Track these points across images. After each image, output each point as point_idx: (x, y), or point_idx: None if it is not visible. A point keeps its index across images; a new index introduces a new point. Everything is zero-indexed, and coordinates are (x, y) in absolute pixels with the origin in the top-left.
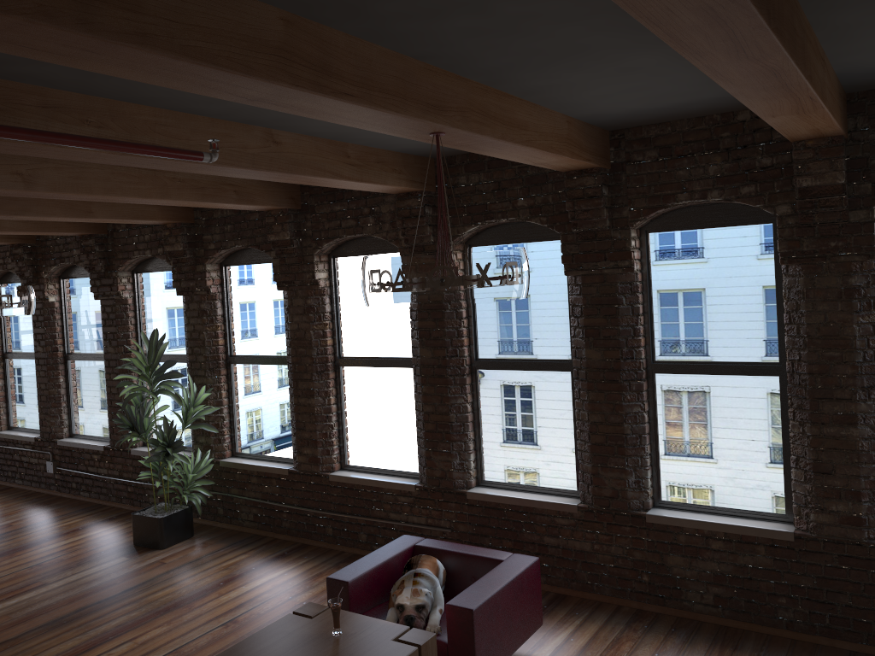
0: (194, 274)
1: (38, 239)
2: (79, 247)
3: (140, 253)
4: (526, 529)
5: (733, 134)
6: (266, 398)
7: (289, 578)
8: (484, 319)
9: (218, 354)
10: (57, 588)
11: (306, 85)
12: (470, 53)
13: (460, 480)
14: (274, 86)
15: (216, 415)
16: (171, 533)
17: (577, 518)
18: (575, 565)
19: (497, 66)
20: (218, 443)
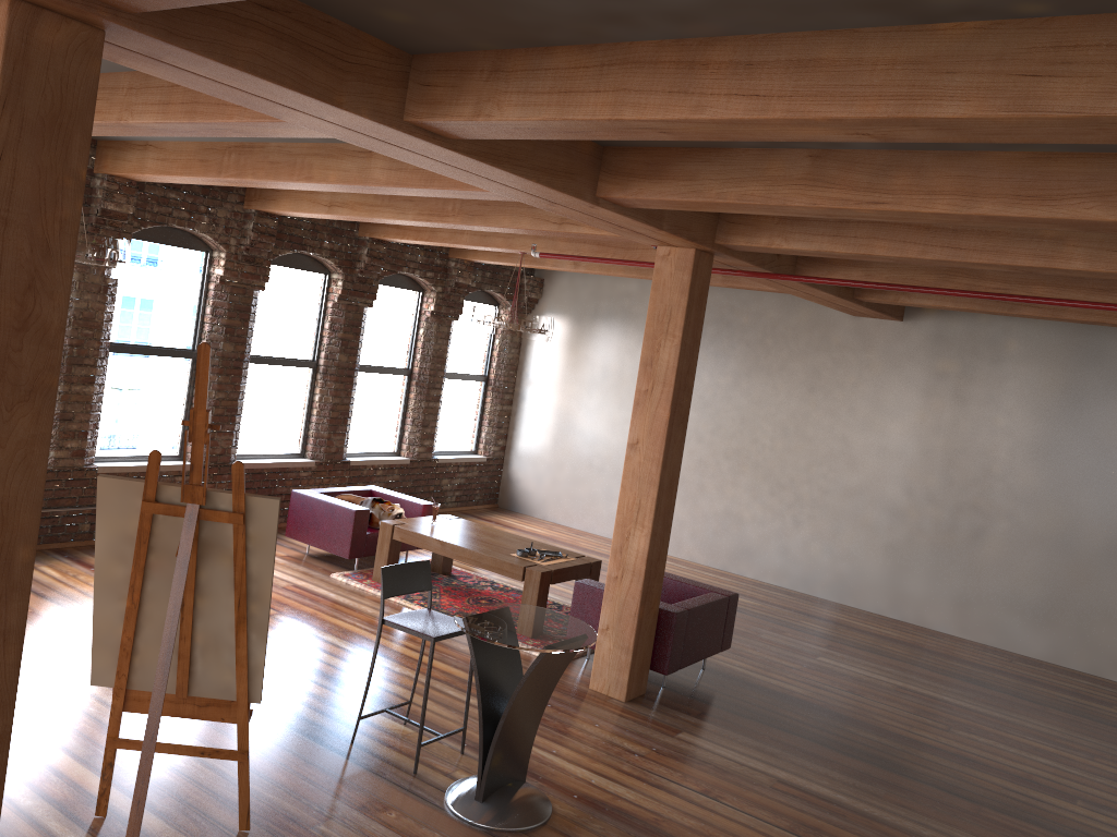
0: None
1: None
2: None
3: None
4: (280, 484)
5: None
6: None
7: None
8: (258, 323)
9: None
10: None
11: None
12: None
13: (233, 455)
14: None
15: None
16: None
17: (312, 471)
18: None
19: None
20: None
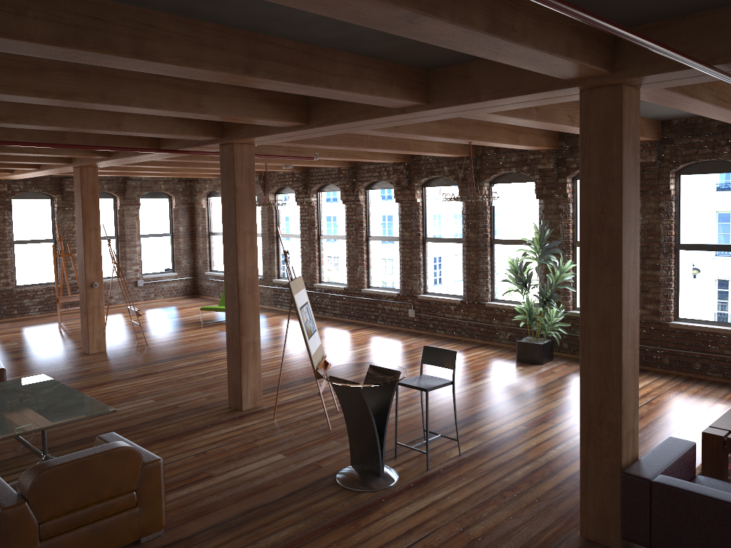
0: (555, 185)
1: (411, 159)
2: (449, 165)
3: (506, 170)
4: None
5: None
6: None
7: (658, 385)
8: None
9: (568, 239)
10: (499, 378)
11: None
12: None
13: None
14: None
15: (564, 281)
16: (545, 355)
17: None
18: None
19: None
20: (564, 300)
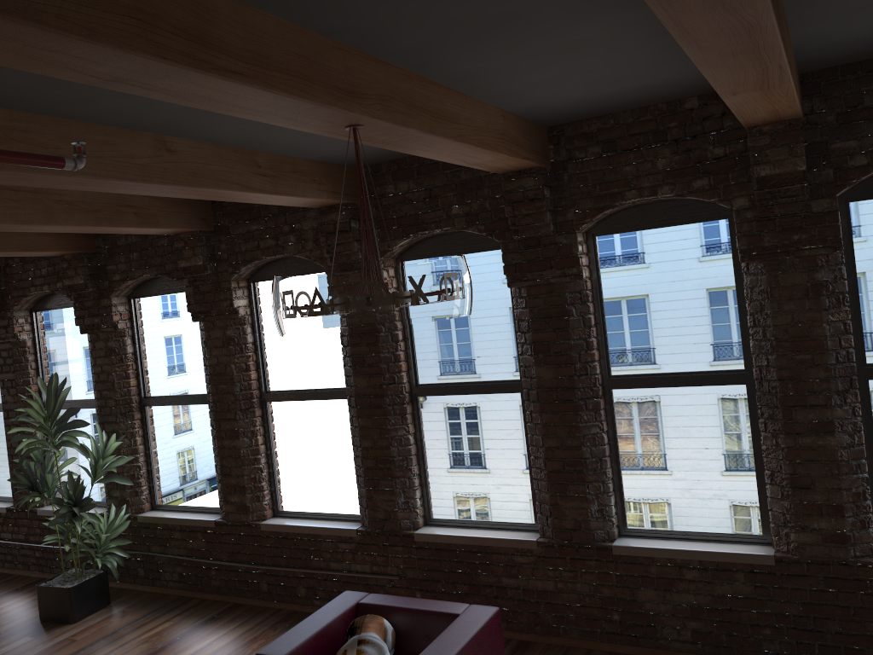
0: (98, 309)
1: None
2: None
3: (37, 289)
4: (482, 570)
5: (681, 124)
6: (186, 442)
7: (218, 647)
8: (422, 341)
9: (130, 396)
10: None
11: (177, 58)
12: (387, 25)
13: (406, 520)
14: (132, 58)
15: (131, 465)
16: (83, 604)
17: (537, 555)
18: (538, 608)
19: (420, 43)
20: (135, 496)
